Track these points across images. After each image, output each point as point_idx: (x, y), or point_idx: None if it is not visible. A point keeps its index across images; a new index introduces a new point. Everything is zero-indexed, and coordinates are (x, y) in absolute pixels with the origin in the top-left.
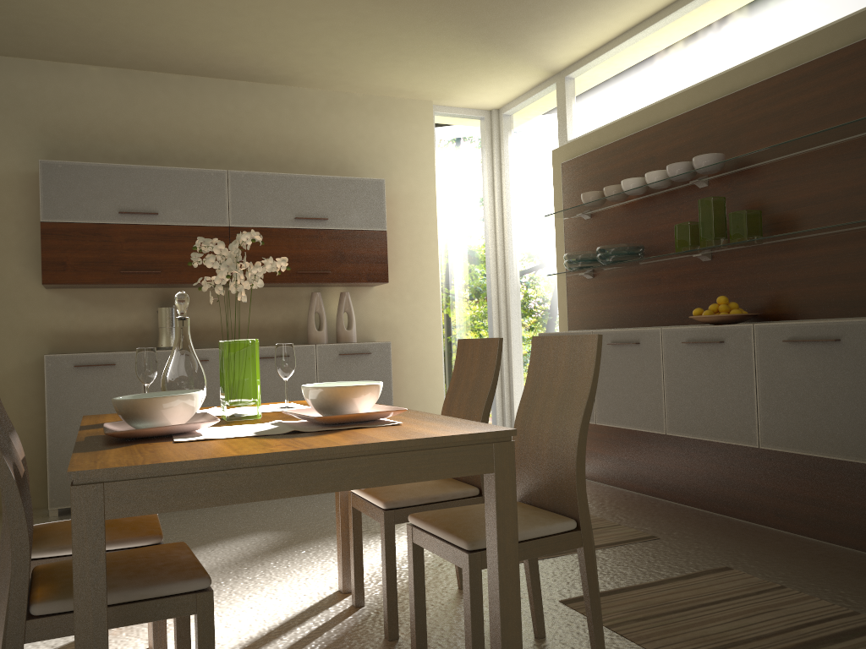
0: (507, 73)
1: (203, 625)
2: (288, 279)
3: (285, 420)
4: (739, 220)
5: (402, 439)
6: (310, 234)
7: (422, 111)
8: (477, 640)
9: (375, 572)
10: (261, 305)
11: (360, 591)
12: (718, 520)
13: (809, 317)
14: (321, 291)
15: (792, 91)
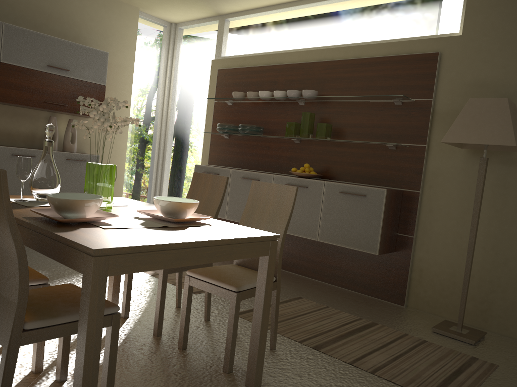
0: (193, 7)
1: (114, 332)
2: (38, 105)
3: (131, 215)
4: (322, 128)
5: (238, 237)
6: (56, 78)
7: (132, 13)
8: (234, 335)
9: (121, 297)
10: (12, 118)
11: (128, 309)
12: (284, 272)
13: (345, 180)
14: (54, 116)
15: (356, 69)
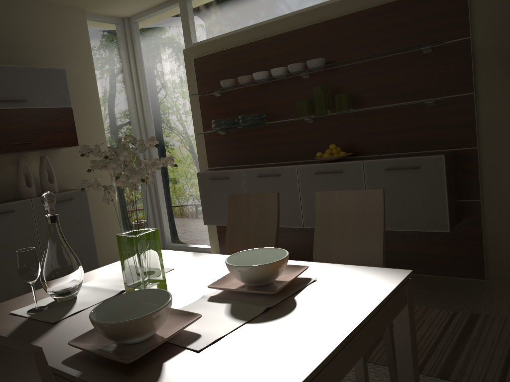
0: None
1: None
2: (1, 150)
3: (197, 291)
4: (342, 99)
5: (381, 301)
6: (14, 113)
7: (78, 16)
8: None
9: None
10: None
11: None
12: None
13: (380, 153)
14: (22, 156)
15: (365, 23)
